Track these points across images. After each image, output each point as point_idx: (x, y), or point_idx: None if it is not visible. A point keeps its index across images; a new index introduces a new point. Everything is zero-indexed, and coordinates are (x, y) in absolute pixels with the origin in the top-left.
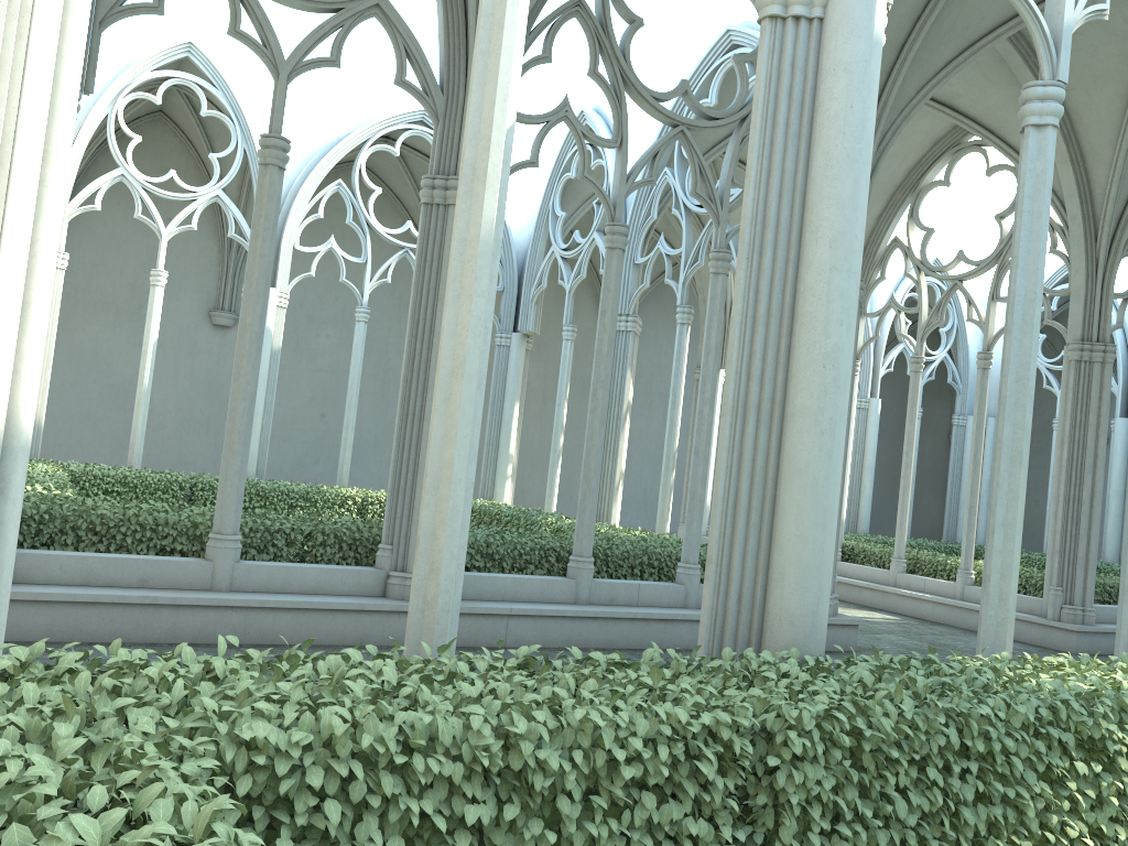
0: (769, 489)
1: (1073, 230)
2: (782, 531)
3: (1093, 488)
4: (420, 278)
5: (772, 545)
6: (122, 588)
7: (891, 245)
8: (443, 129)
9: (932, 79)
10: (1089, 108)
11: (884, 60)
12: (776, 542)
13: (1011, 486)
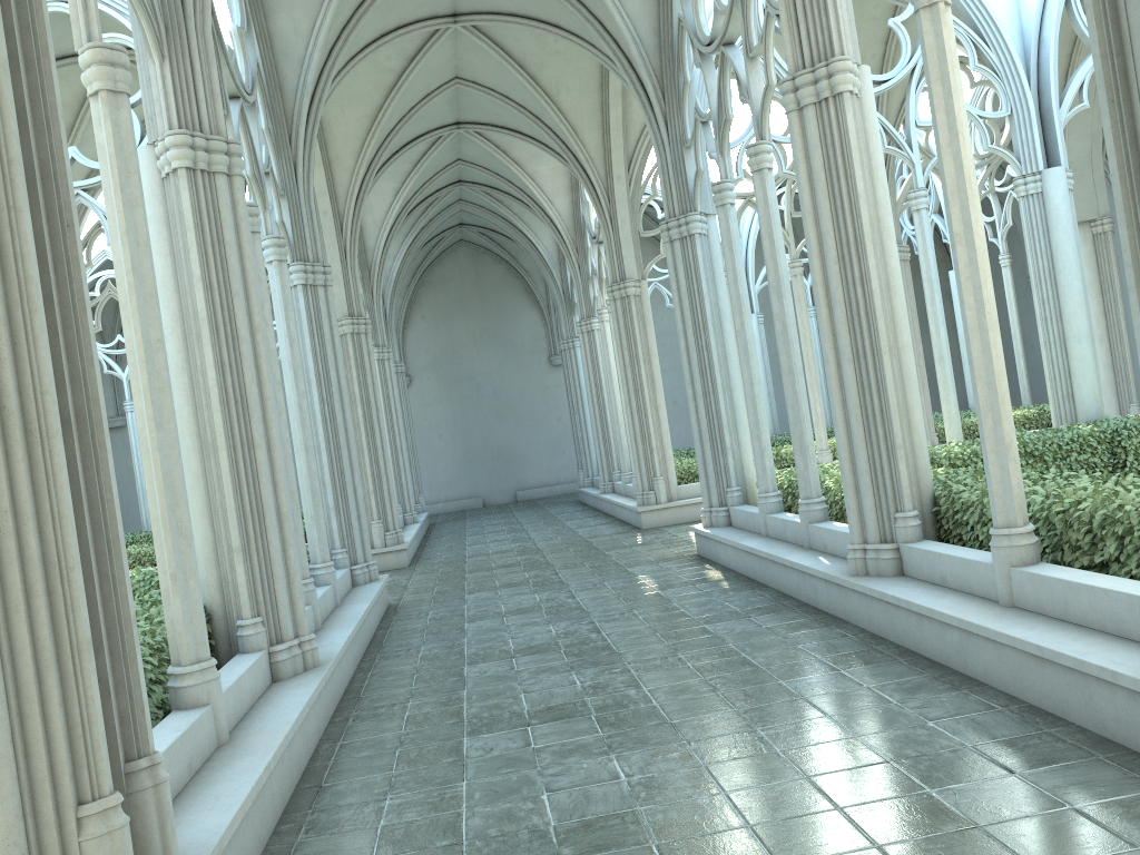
0: (903, 395)
1: (325, 223)
2: (915, 418)
3: (381, 435)
4: (205, 267)
5: (909, 429)
6: (198, 786)
7: (95, 229)
8: (171, 69)
9: (332, 84)
10: (340, 121)
11: (322, 60)
12: (912, 426)
13: (802, 390)
